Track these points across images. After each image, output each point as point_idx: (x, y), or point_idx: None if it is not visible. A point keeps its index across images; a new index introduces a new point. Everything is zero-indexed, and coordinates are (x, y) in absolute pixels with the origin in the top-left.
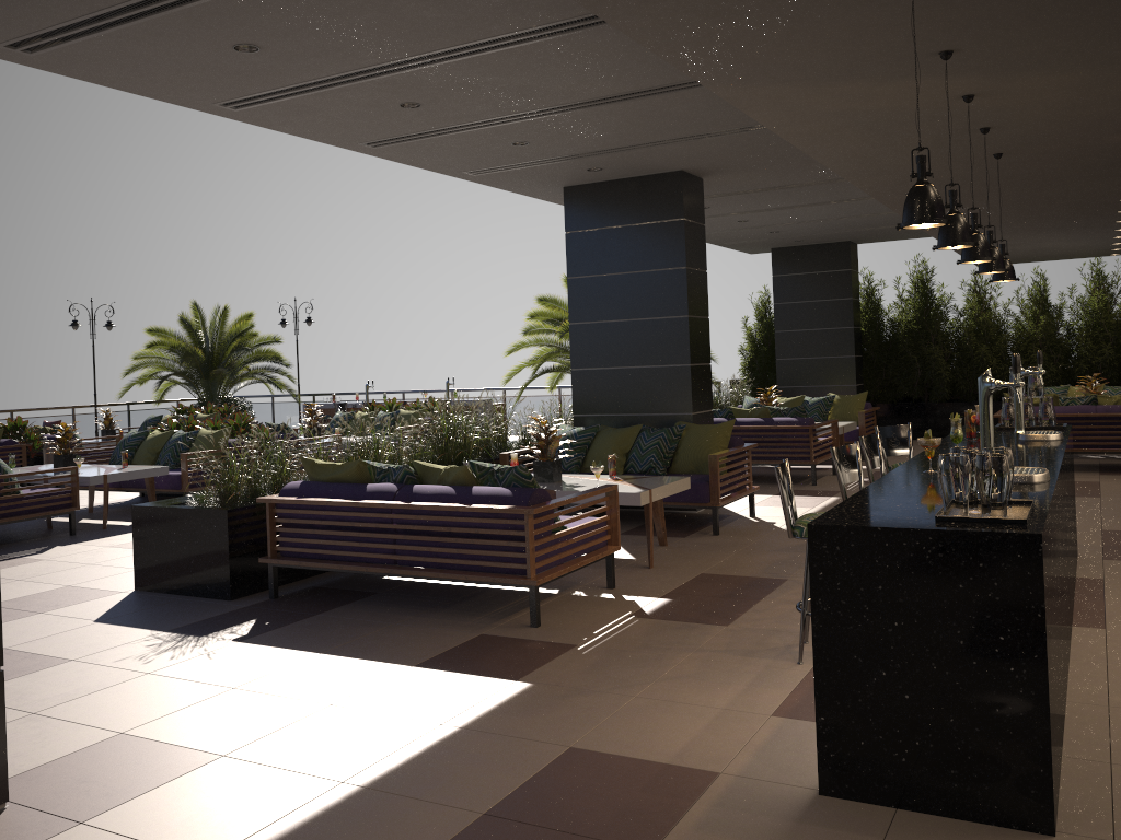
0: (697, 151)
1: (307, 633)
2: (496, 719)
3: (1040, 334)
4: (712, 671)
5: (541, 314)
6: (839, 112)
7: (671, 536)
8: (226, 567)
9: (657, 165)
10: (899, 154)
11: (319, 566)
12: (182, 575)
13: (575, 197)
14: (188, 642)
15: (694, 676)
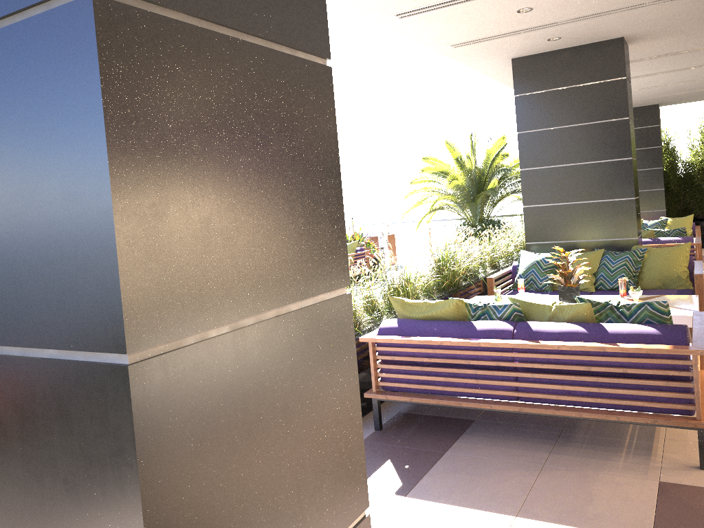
0: (658, 15)
1: (465, 483)
2: None
3: None
4: None
5: (428, 168)
6: None
7: None
8: None
9: (607, 32)
10: None
11: (433, 402)
12: None
13: (522, 66)
14: None
15: None
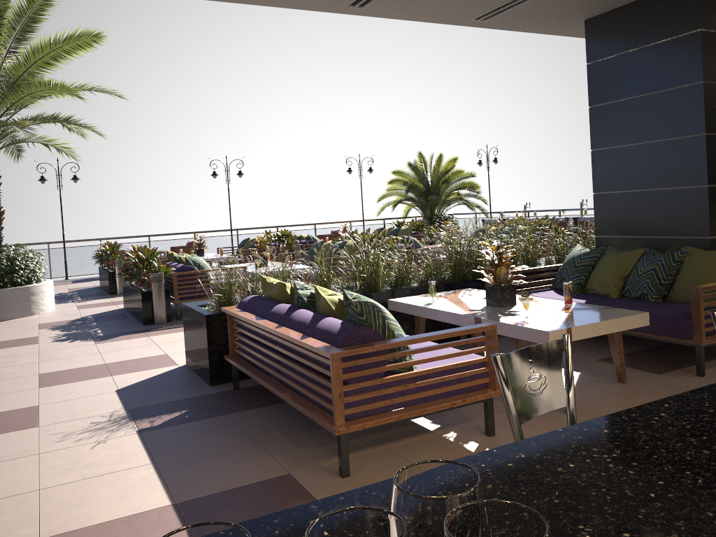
0: None
1: (185, 435)
2: None
3: None
4: None
5: None
6: None
7: (647, 370)
8: (207, 359)
9: None
10: None
11: (243, 371)
12: (196, 360)
13: (594, 28)
14: (114, 425)
15: None
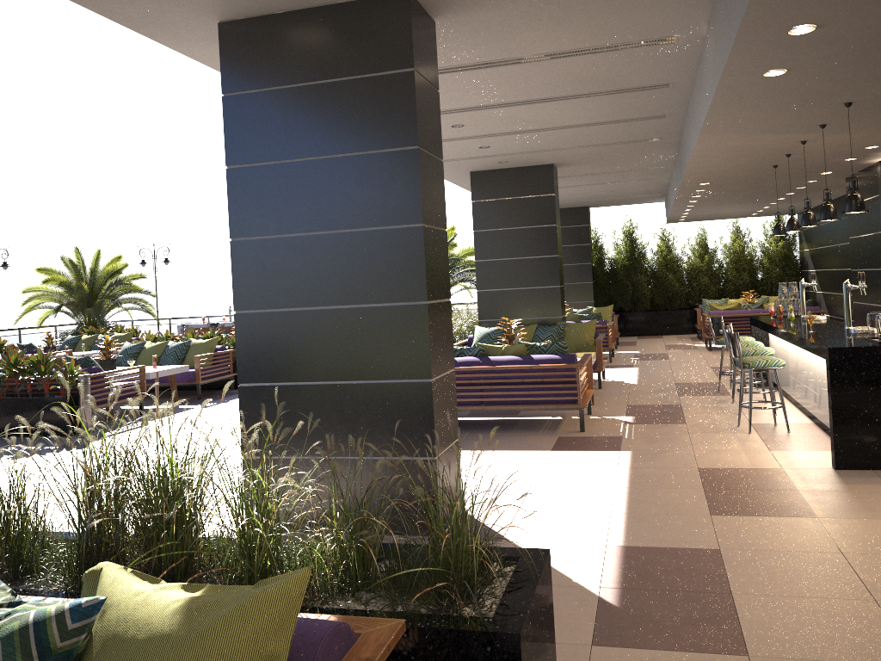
0: (575, 153)
1: None
2: (641, 463)
3: (703, 266)
4: (712, 439)
5: None
6: (737, 146)
7: None
8: None
9: (541, 160)
10: (730, 164)
11: None
12: None
13: (478, 178)
14: None
15: (707, 441)
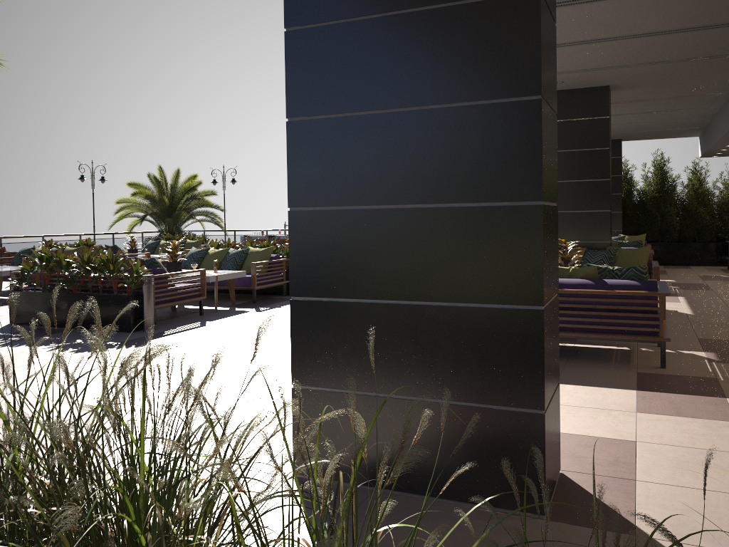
0: (637, 73)
1: None
2: None
3: None
4: None
5: None
6: None
7: None
8: None
9: (598, 81)
10: None
11: None
12: None
13: None
14: None
15: None
